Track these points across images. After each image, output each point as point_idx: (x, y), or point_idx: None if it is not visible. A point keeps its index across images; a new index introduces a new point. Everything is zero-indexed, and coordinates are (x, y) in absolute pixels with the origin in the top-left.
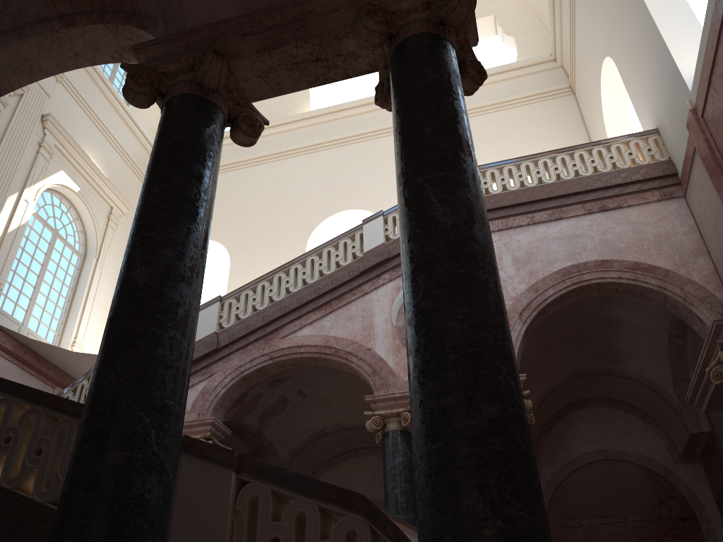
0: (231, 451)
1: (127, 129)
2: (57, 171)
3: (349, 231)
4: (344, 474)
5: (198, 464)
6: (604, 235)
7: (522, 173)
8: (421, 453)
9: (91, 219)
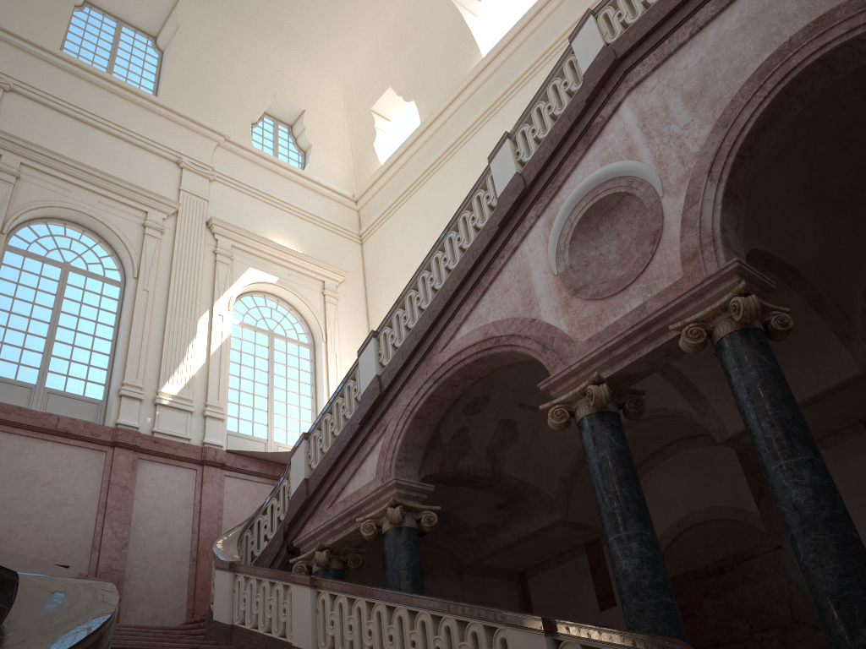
0: None
1: (310, 192)
2: (245, 271)
3: (479, 180)
4: (654, 488)
5: None
6: None
7: None
8: None
9: (303, 304)
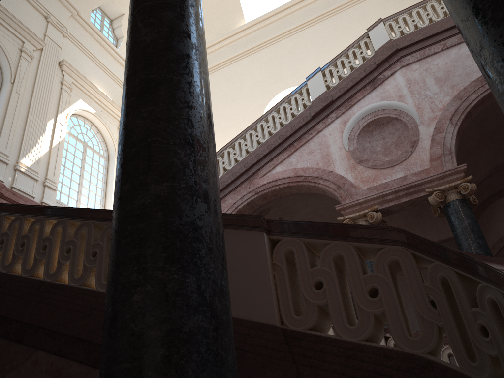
0: (259, 216)
1: (119, 65)
2: (77, 100)
3: (297, 88)
4: None
5: (231, 233)
6: None
7: (428, 12)
8: None
9: (107, 131)
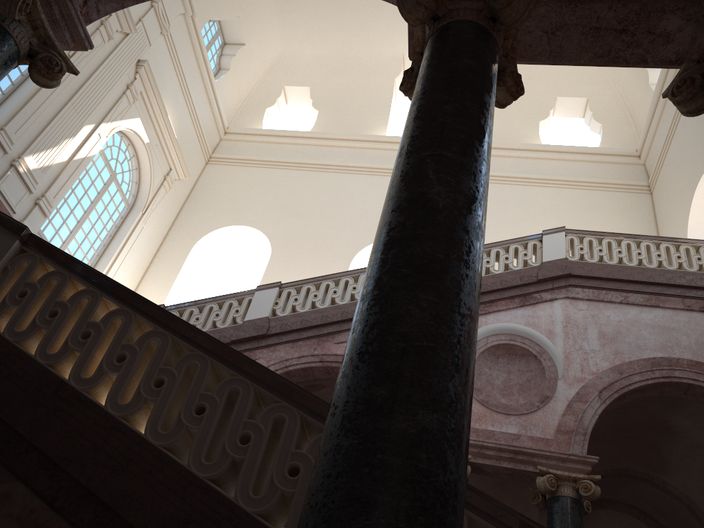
0: None
1: (206, 100)
2: (134, 117)
3: None
4: None
5: None
6: (701, 336)
7: (622, 249)
8: None
9: (149, 174)
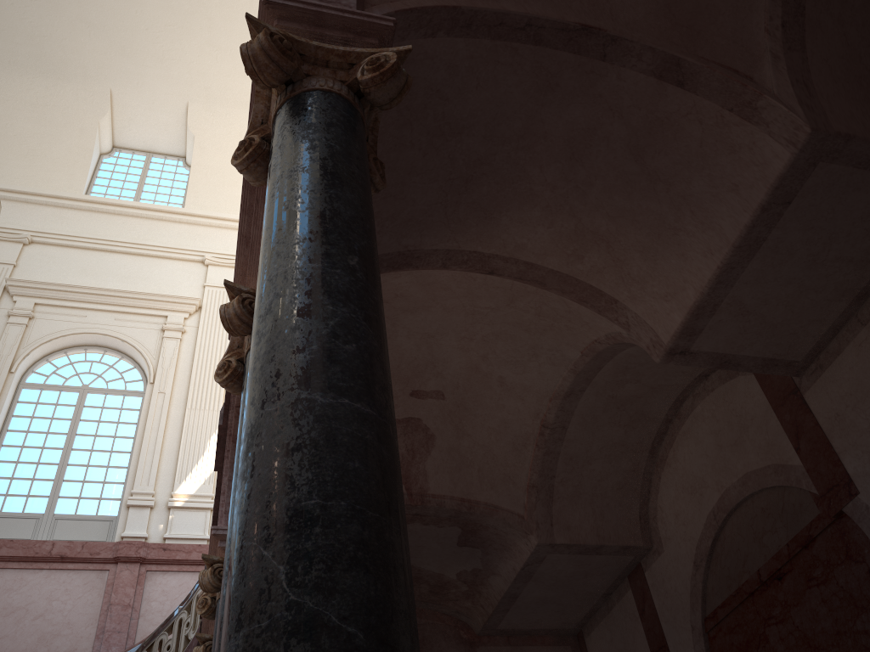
0: None
1: None
2: None
3: None
4: (681, 468)
5: None
6: None
7: None
8: None
9: None
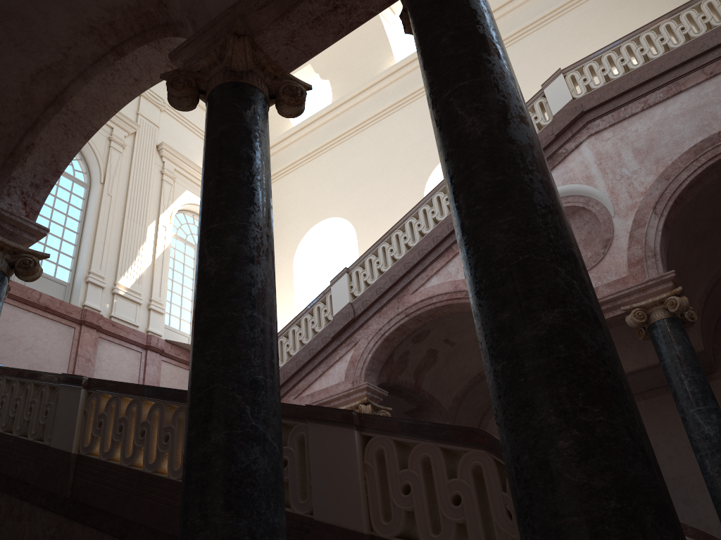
0: (349, 411)
1: None
2: (183, 192)
3: None
4: None
5: (323, 428)
6: None
7: (623, 56)
8: (490, 376)
9: None
